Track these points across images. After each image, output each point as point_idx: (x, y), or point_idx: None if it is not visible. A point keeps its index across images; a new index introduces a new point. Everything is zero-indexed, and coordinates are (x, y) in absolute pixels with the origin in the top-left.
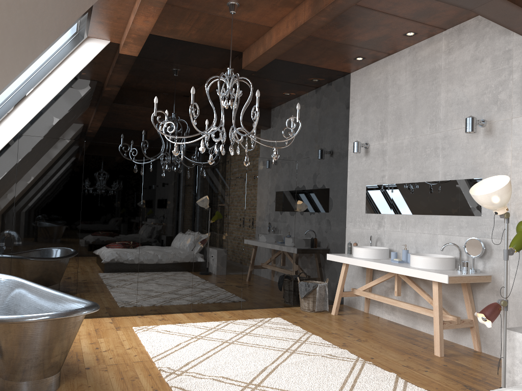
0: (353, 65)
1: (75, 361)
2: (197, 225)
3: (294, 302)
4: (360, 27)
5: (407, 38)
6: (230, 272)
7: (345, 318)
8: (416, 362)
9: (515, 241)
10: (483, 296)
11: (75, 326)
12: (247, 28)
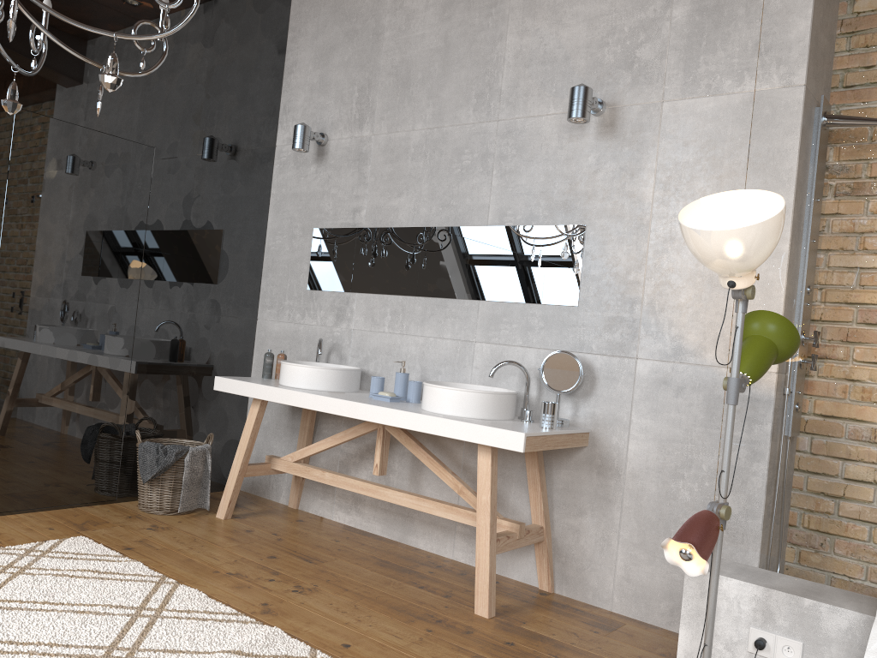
0: None
1: None
2: None
3: (124, 491)
4: None
5: None
6: None
7: (251, 528)
8: (449, 642)
9: (751, 359)
10: (568, 475)
11: None
12: None
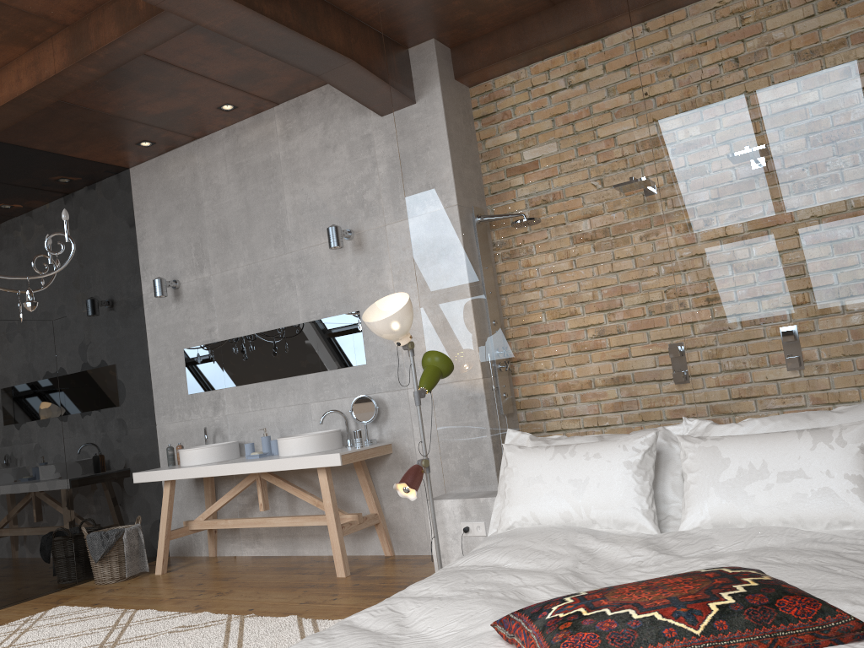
0: (134, 154)
1: None
2: None
3: (81, 575)
4: (149, 91)
5: (222, 113)
6: None
7: (183, 574)
8: (317, 593)
9: (425, 379)
10: (385, 475)
11: None
12: None
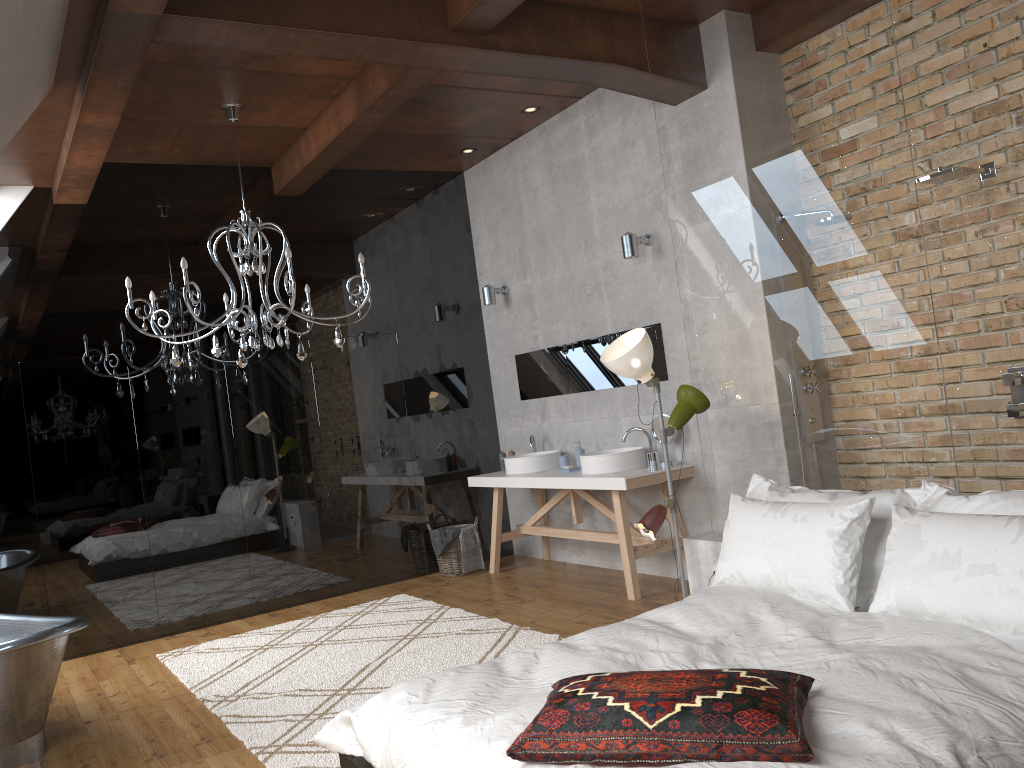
0: (462, 161)
1: (66, 718)
2: (242, 469)
3: (431, 566)
4: (449, 111)
5: (528, 115)
6: (312, 537)
7: (510, 575)
8: (597, 614)
9: (673, 415)
10: (689, 498)
11: (55, 655)
12: (266, 134)
